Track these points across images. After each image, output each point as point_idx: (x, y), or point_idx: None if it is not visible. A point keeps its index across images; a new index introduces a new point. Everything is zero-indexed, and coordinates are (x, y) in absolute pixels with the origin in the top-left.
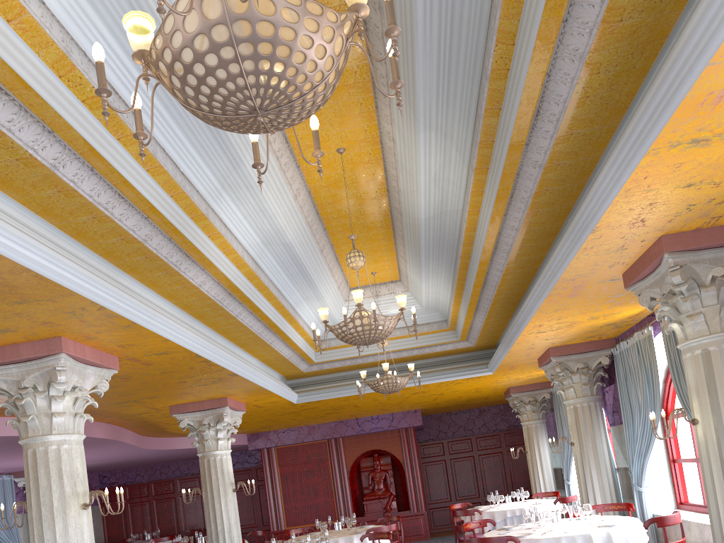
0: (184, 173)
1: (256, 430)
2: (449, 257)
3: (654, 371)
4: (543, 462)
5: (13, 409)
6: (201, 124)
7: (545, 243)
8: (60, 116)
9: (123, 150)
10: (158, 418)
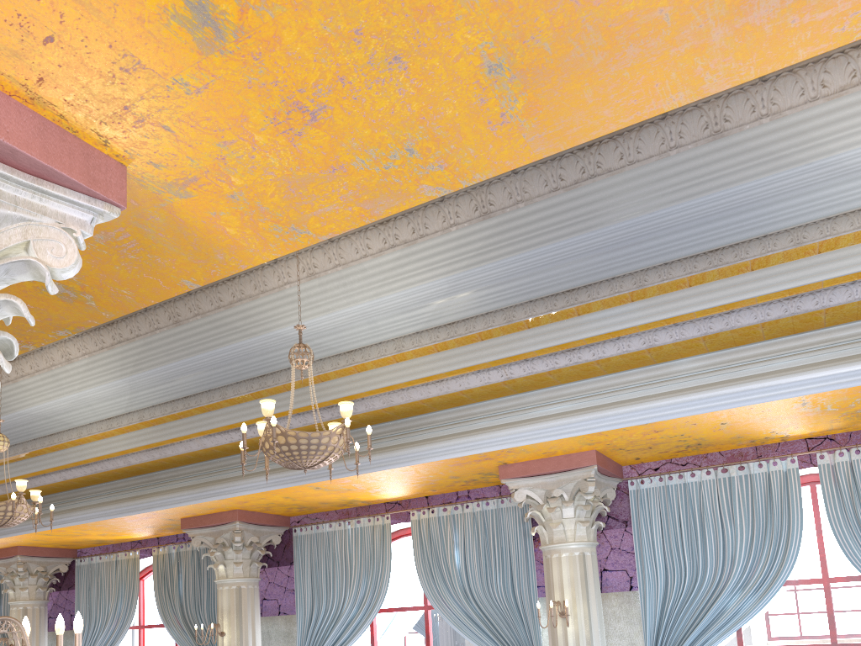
0: None
1: None
2: None
3: (134, 588)
4: None
5: None
6: None
7: (127, 475)
8: None
9: None
10: None
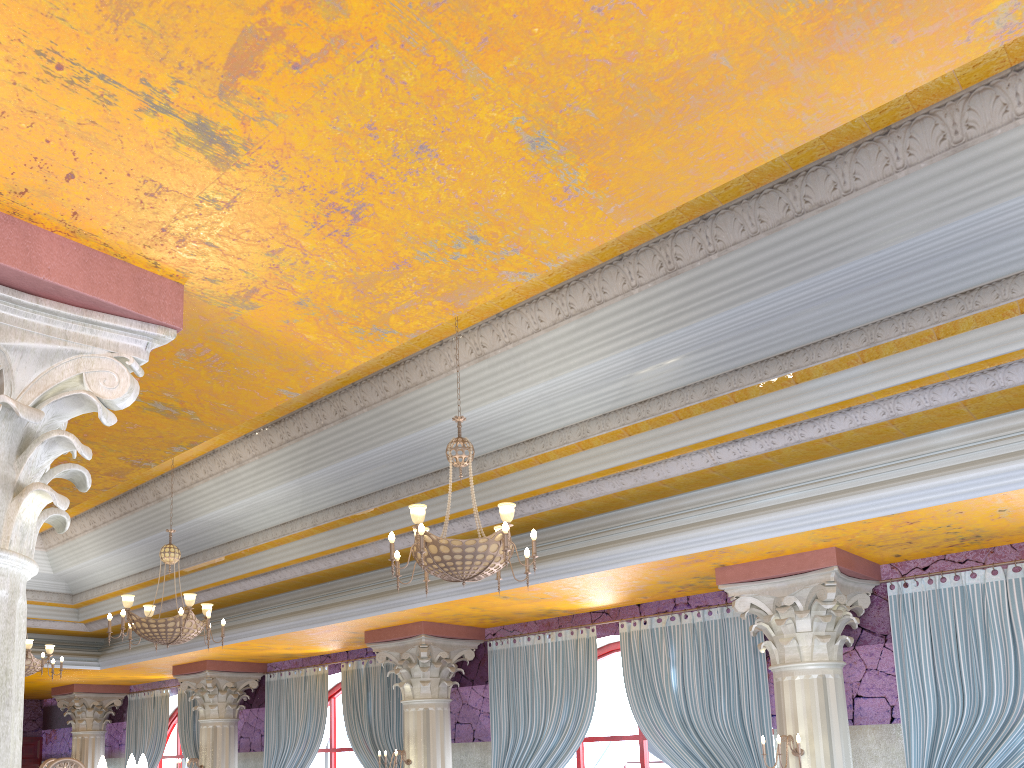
0: None
1: None
2: None
3: (323, 707)
4: None
5: None
6: None
7: (307, 584)
8: None
9: None
10: None
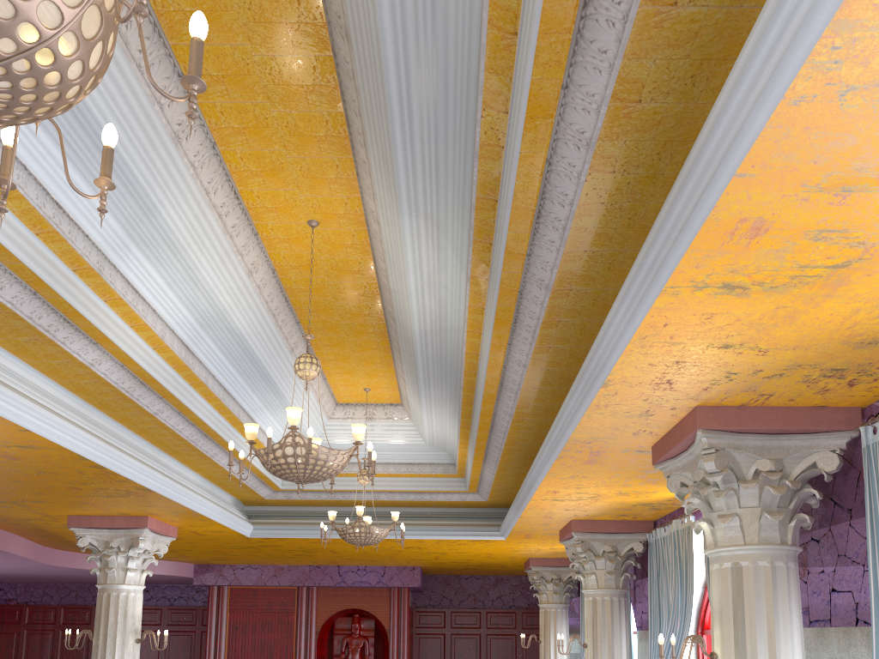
0: (63, 207)
1: (205, 561)
2: (453, 386)
3: (689, 573)
4: (558, 658)
5: None
6: (88, 144)
7: (564, 390)
8: None
9: None
10: (59, 529)
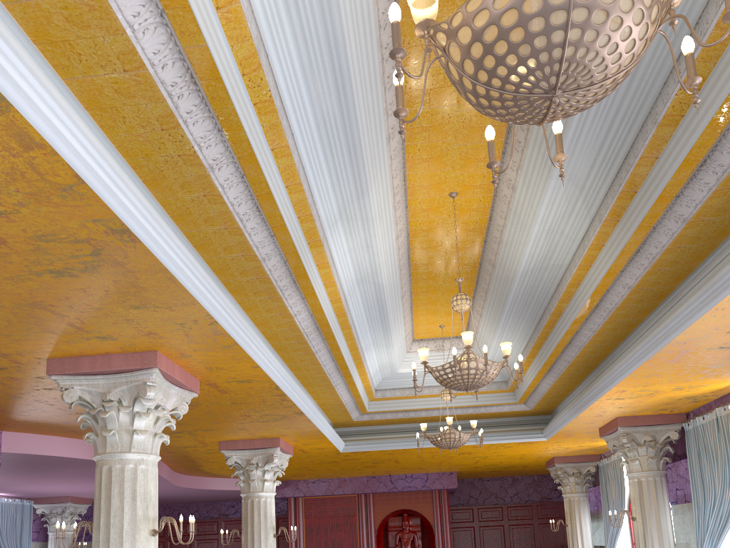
0: (313, 196)
1: (287, 477)
2: (533, 314)
3: None
4: (584, 537)
5: (93, 422)
6: (343, 148)
7: (650, 305)
8: (236, 114)
9: (272, 161)
10: (200, 454)
